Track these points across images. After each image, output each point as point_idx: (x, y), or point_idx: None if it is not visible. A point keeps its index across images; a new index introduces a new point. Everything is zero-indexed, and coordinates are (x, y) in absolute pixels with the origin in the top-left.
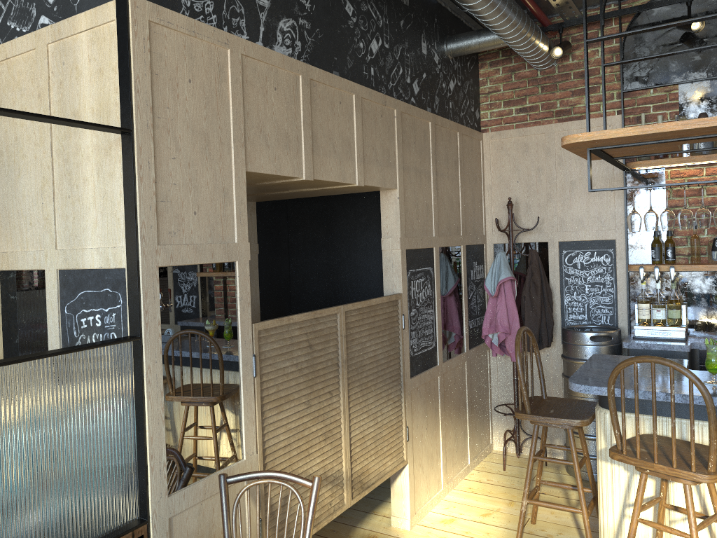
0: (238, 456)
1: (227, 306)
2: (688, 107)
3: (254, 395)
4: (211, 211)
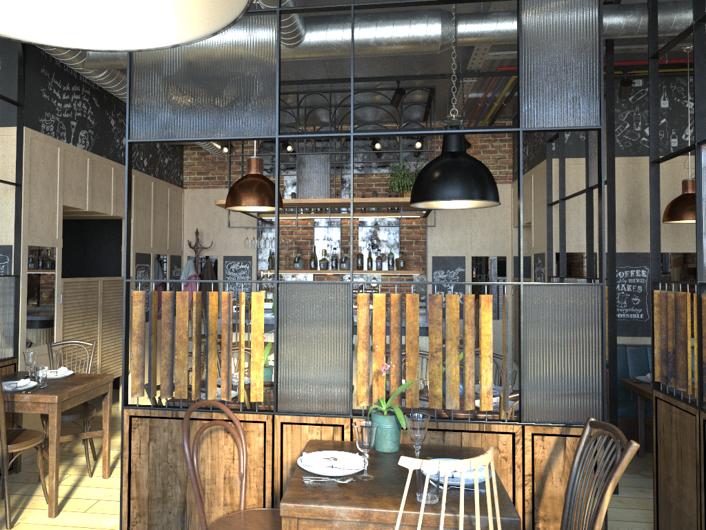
0: (52, 340)
1: (52, 268)
2: (288, 188)
3: (60, 313)
4: (48, 223)
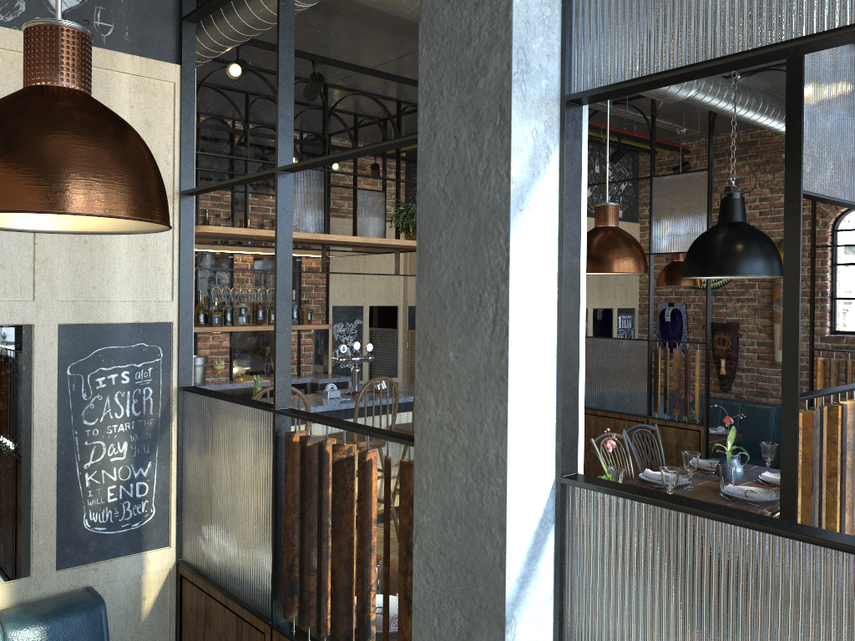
0: None
1: None
2: None
3: None
4: None
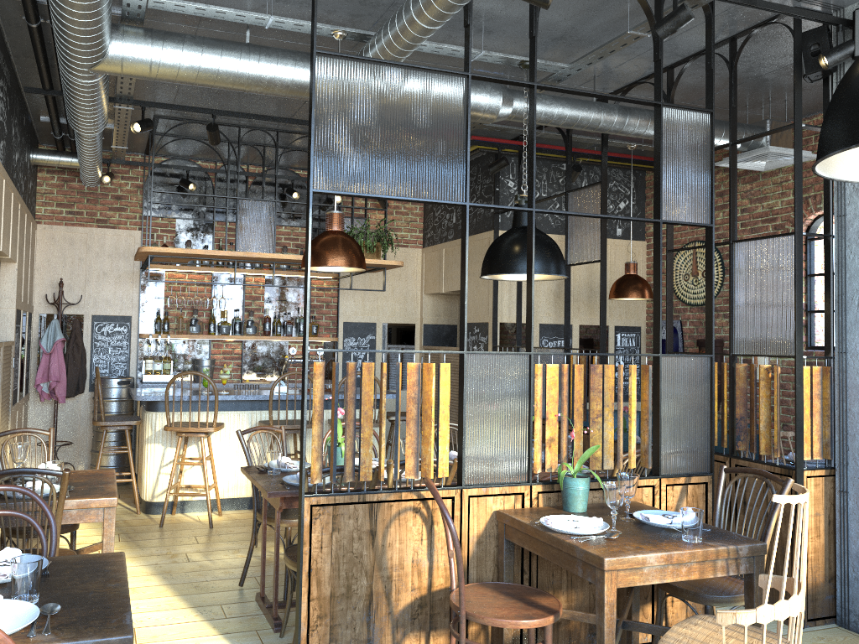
0: None
1: None
2: (181, 234)
3: None
4: None
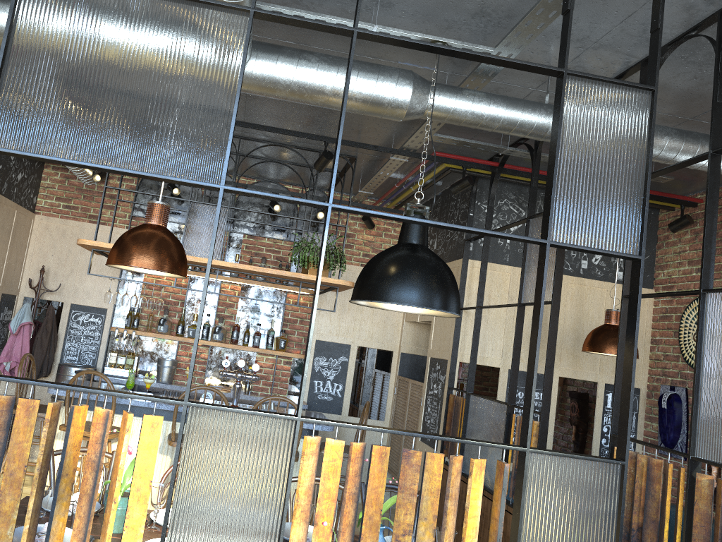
0: None
1: None
2: None
3: None
4: None
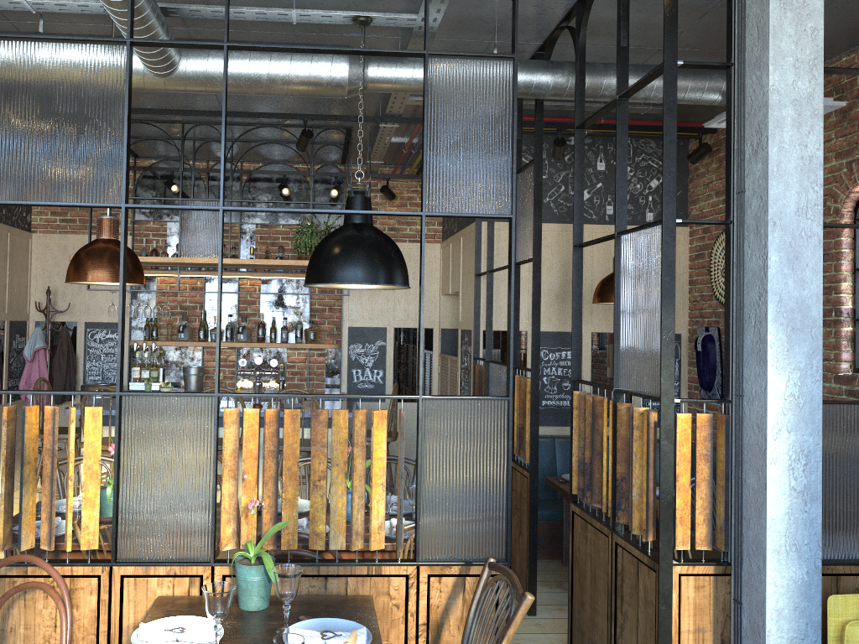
0: None
1: None
2: (172, 238)
3: None
4: None
